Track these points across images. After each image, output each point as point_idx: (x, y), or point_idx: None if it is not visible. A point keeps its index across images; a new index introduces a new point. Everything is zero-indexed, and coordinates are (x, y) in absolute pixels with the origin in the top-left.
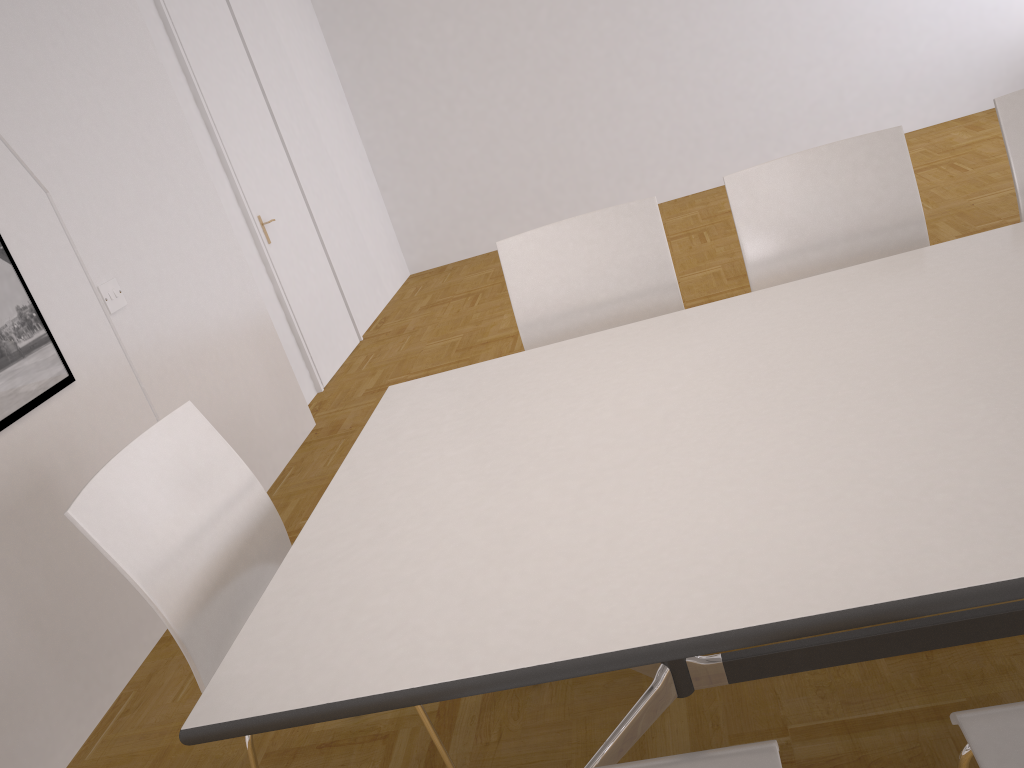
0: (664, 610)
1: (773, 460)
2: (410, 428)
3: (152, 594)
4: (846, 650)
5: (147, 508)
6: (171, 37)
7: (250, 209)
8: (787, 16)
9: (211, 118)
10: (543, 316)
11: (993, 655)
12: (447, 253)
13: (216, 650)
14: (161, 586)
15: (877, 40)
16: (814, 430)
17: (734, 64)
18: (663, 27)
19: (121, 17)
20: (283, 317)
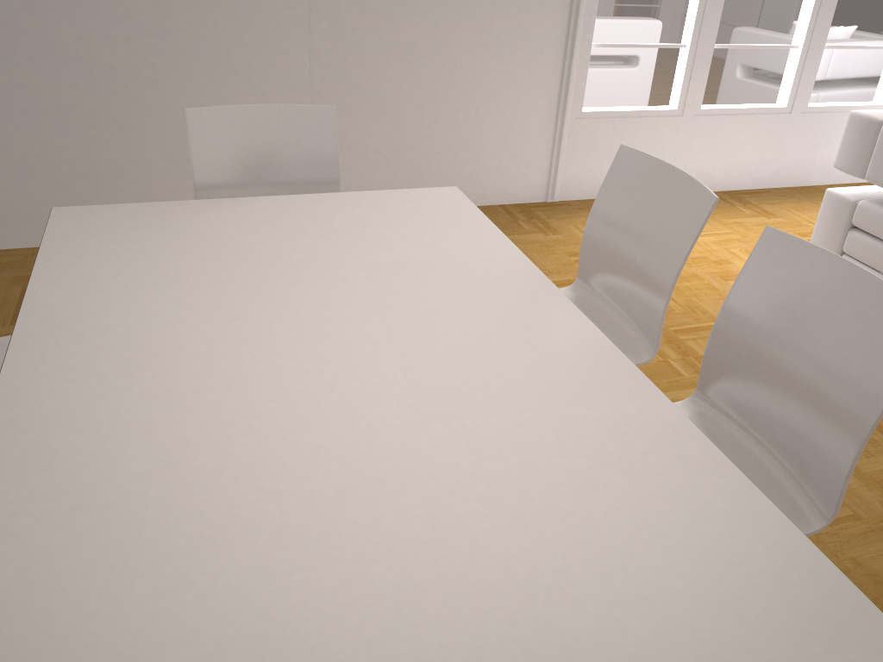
0: (826, 598)
1: (558, 544)
2: None
3: None
4: None
5: None
6: None
7: None
8: None
9: None
10: None
11: None
12: None
13: None
14: None
15: None
16: (496, 517)
17: None
18: None
19: None
20: None
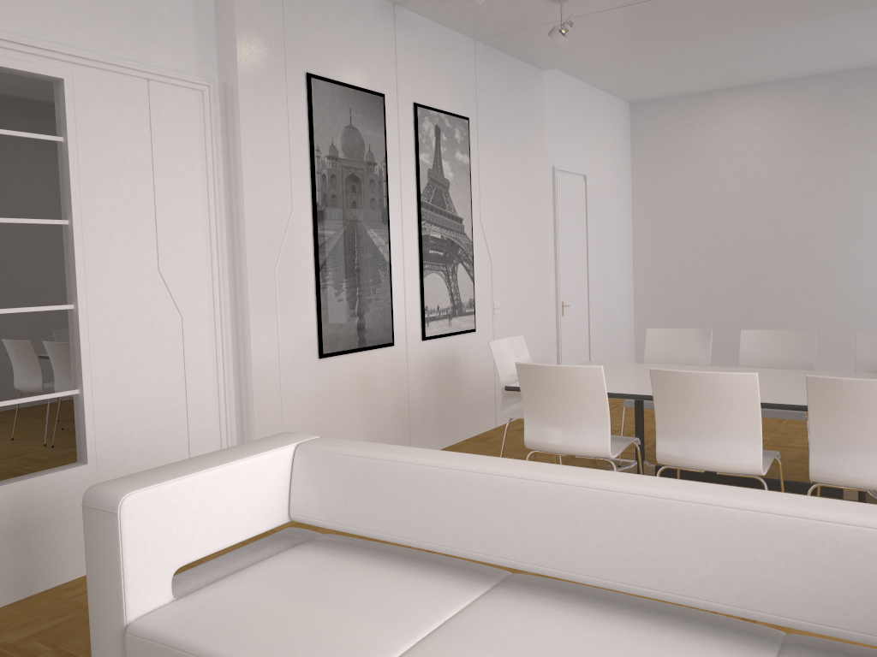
0: (620, 391)
1: None
2: None
3: (499, 373)
4: (695, 474)
5: (503, 355)
6: (554, 212)
7: (559, 297)
8: None
9: (558, 251)
10: (654, 361)
11: None
12: None
13: (506, 401)
14: (501, 373)
15: None
16: None
17: None
18: (836, 271)
19: (538, 203)
20: (555, 352)
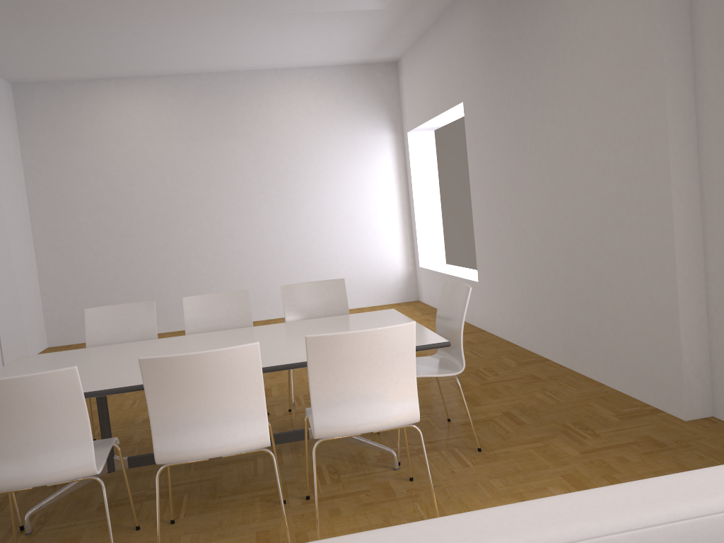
0: (89, 388)
1: None
2: (25, 365)
3: None
4: None
5: None
6: None
7: None
8: (281, 245)
9: None
10: (98, 342)
11: (228, 467)
12: (75, 337)
13: None
14: None
15: (323, 264)
16: None
17: (253, 262)
18: (220, 238)
19: None
20: None
